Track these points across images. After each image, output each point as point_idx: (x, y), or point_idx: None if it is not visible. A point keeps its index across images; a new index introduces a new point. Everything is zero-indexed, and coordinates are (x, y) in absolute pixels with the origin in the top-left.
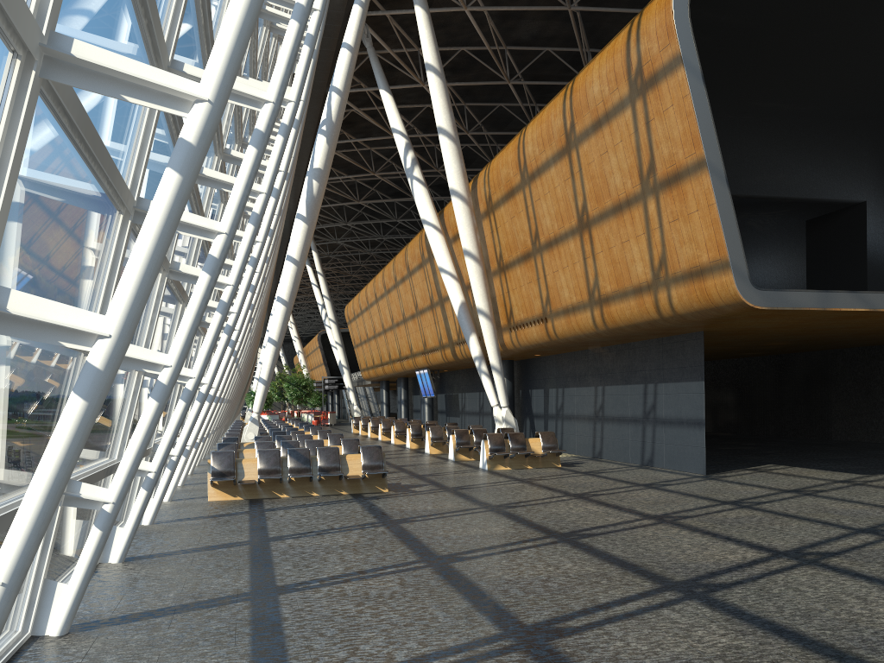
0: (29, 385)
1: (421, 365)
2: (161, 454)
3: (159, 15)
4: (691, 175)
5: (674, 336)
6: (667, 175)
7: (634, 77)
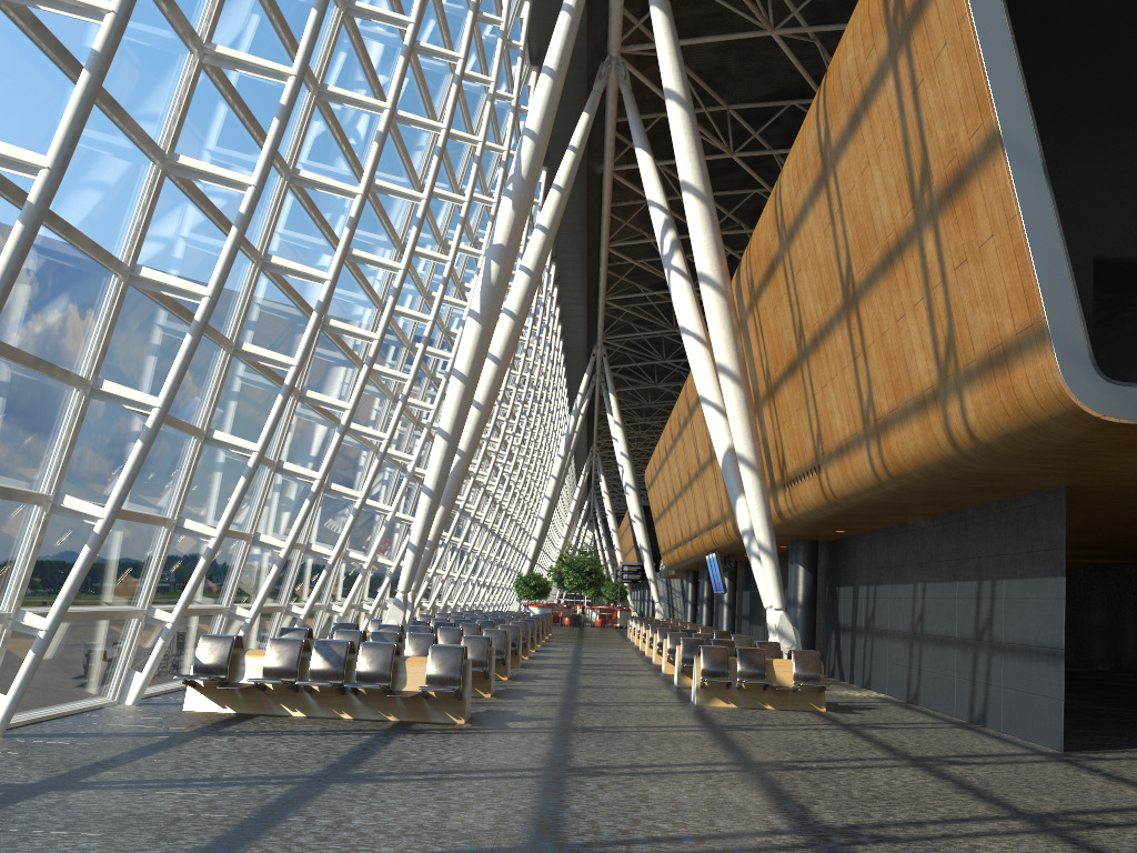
0: None
1: (709, 546)
2: None
3: None
4: (979, 170)
5: (1022, 496)
6: (947, 180)
7: (892, 14)
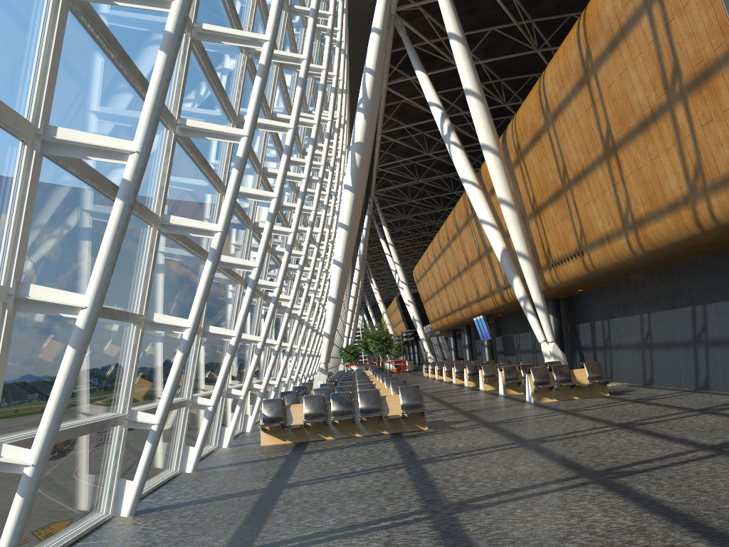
0: None
1: (477, 312)
2: (162, 406)
3: None
4: (722, 68)
5: (721, 253)
6: (695, 75)
7: None
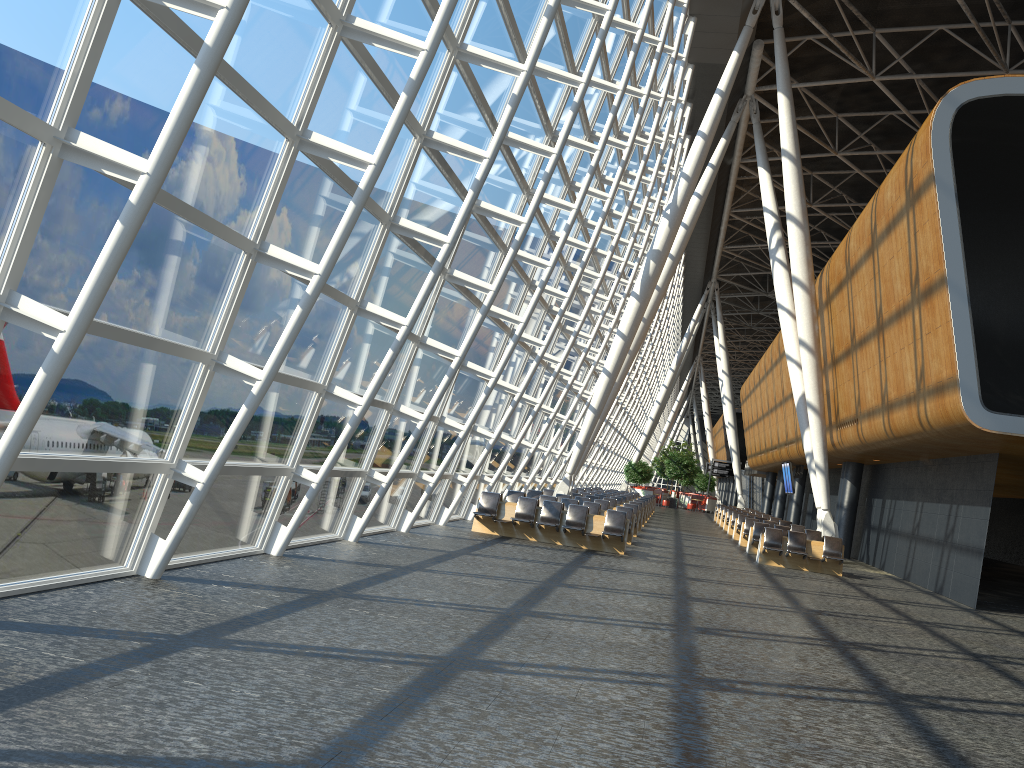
0: (261, 402)
1: (784, 457)
2: (392, 471)
3: (371, 198)
4: (937, 290)
5: (978, 455)
6: (925, 287)
7: (908, 188)
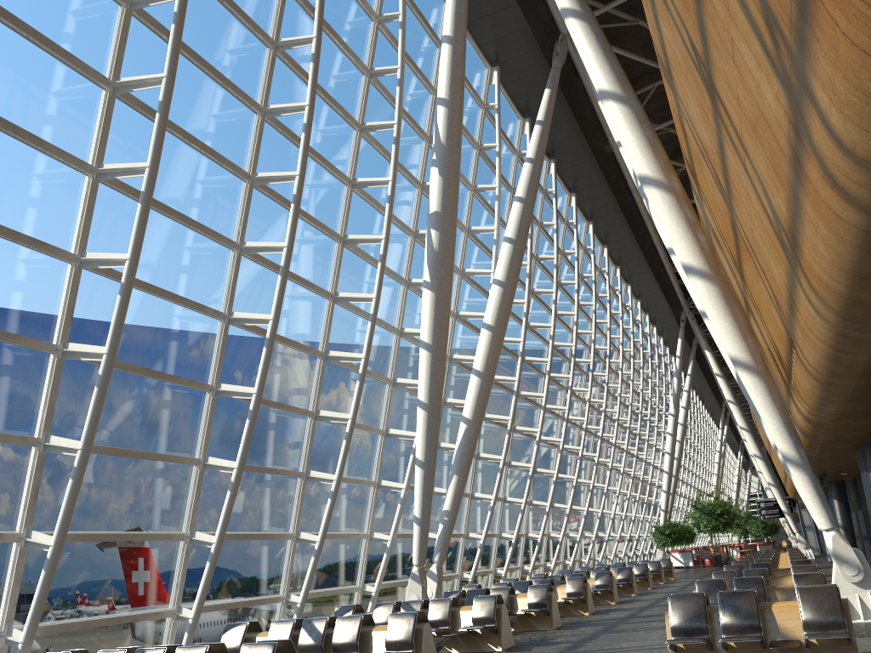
0: None
1: None
2: None
3: None
4: None
5: None
6: None
7: None
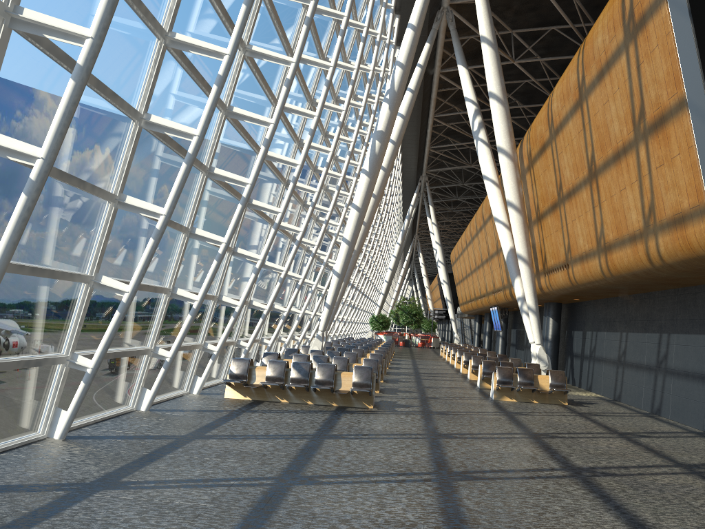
0: None
1: (492, 303)
2: (97, 354)
3: None
4: (673, 117)
5: (688, 287)
6: (654, 119)
7: (627, 21)
